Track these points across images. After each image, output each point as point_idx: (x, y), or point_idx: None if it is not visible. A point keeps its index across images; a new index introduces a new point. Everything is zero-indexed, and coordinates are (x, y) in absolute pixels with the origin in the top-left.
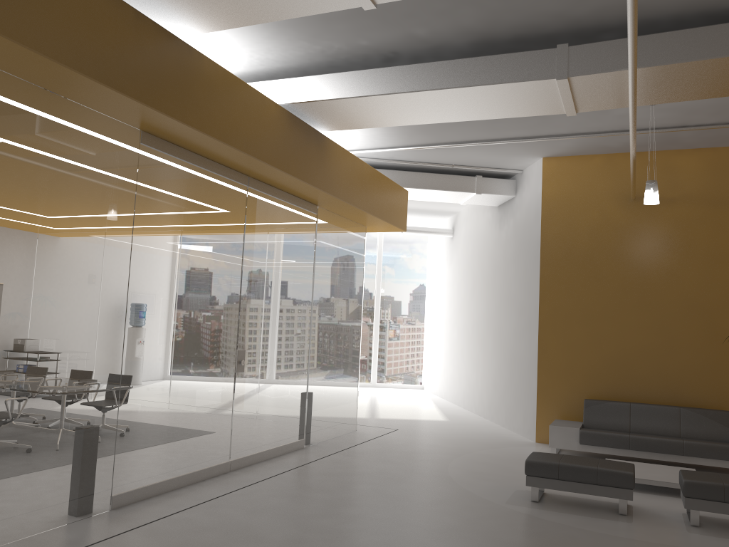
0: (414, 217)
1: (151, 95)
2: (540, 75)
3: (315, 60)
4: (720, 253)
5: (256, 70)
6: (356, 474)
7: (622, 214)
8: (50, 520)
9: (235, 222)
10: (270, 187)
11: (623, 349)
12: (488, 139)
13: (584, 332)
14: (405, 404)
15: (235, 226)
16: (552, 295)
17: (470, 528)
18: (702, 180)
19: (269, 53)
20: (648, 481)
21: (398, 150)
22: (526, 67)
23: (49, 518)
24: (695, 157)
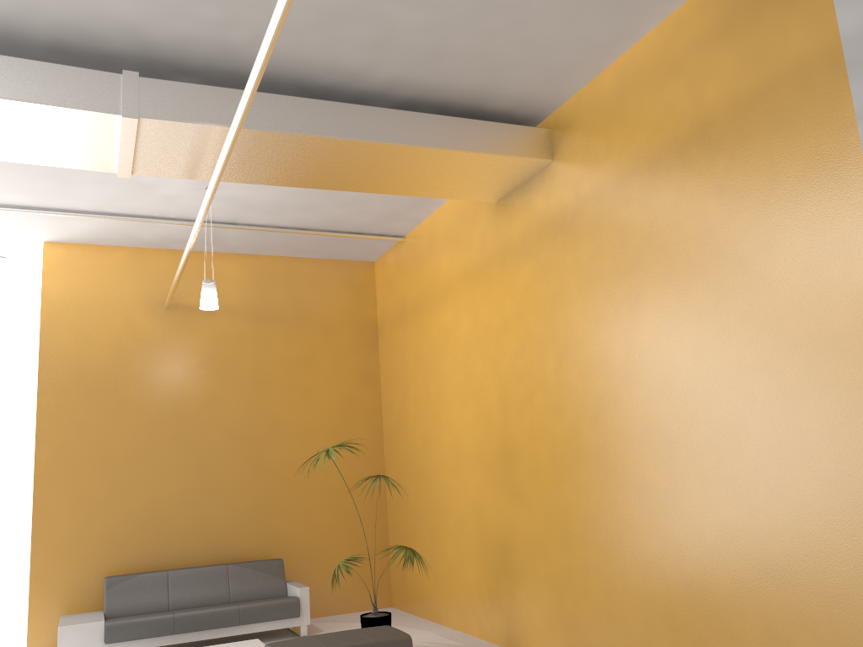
0: None
1: None
2: (98, 105)
3: None
4: (264, 374)
5: None
6: None
7: (154, 325)
8: None
9: None
10: None
11: (155, 500)
12: None
13: (103, 482)
14: None
15: None
16: (57, 434)
17: None
18: (245, 290)
19: None
20: None
21: None
22: (76, 88)
23: None
24: (237, 263)
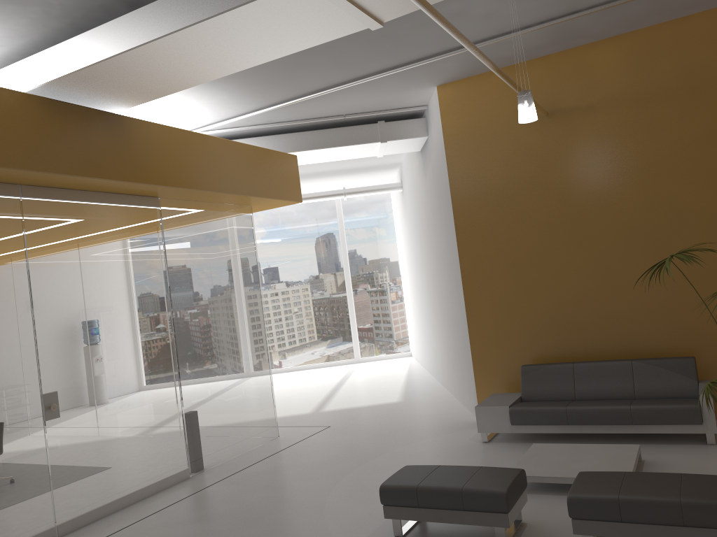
0: (361, 176)
1: None
2: None
3: (52, 26)
4: (658, 162)
5: (3, 53)
6: (209, 518)
7: (536, 136)
8: None
9: (6, 244)
10: (65, 191)
11: (561, 298)
12: (353, 78)
13: (514, 285)
14: (373, 382)
15: (8, 249)
16: (472, 247)
17: None
18: (623, 75)
19: None
20: (562, 480)
21: (264, 112)
22: None
23: None
24: (611, 48)
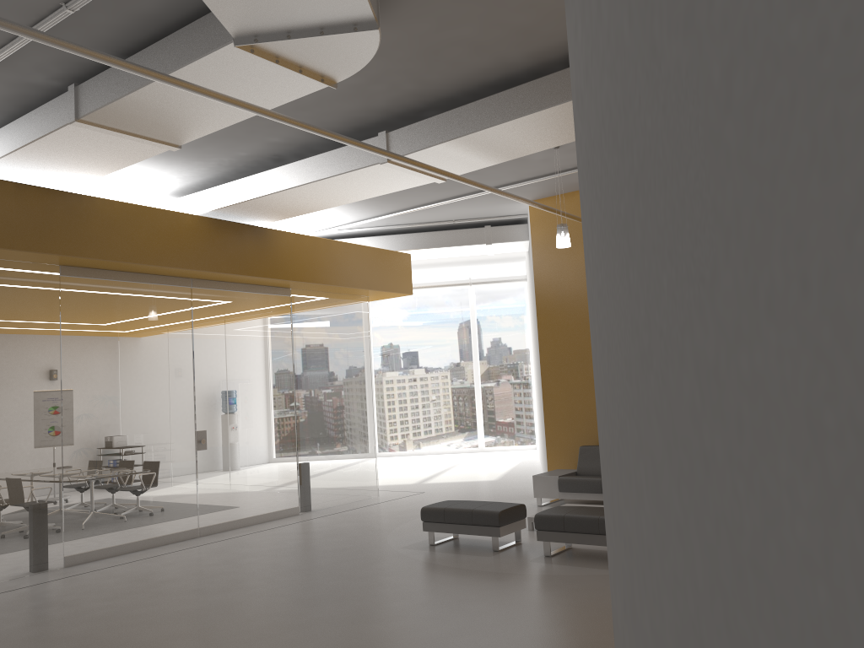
0: (489, 267)
1: (41, 243)
2: (370, 161)
3: (222, 171)
4: None
5: (187, 184)
6: (307, 533)
7: None
8: (4, 573)
9: (180, 321)
10: (221, 283)
11: None
12: (452, 196)
13: (582, 376)
14: (483, 467)
15: (180, 324)
16: (550, 341)
17: (330, 566)
18: None
19: (181, 172)
20: None
21: (381, 218)
22: (360, 156)
23: (2, 572)
24: None
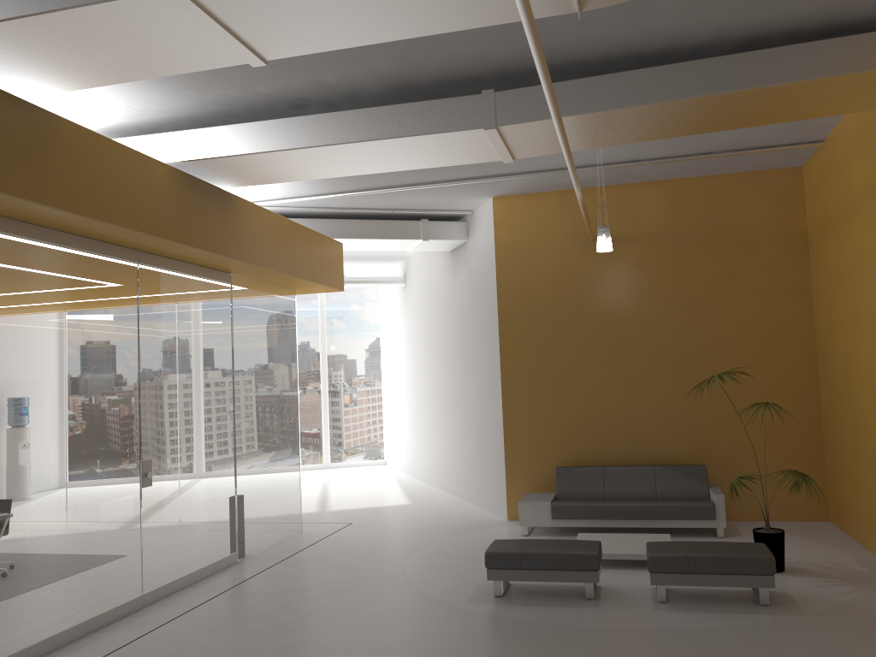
0: (359, 265)
1: None
2: (467, 124)
3: (208, 109)
4: (685, 294)
5: (137, 121)
6: (298, 590)
7: (582, 257)
8: None
9: (126, 308)
10: (168, 260)
11: (593, 407)
12: (427, 181)
13: (551, 391)
14: (363, 487)
15: (126, 313)
16: (514, 353)
17: (423, 640)
18: (662, 216)
19: (150, 103)
20: (619, 556)
21: (325, 198)
22: (451, 115)
23: None
24: (653, 190)
